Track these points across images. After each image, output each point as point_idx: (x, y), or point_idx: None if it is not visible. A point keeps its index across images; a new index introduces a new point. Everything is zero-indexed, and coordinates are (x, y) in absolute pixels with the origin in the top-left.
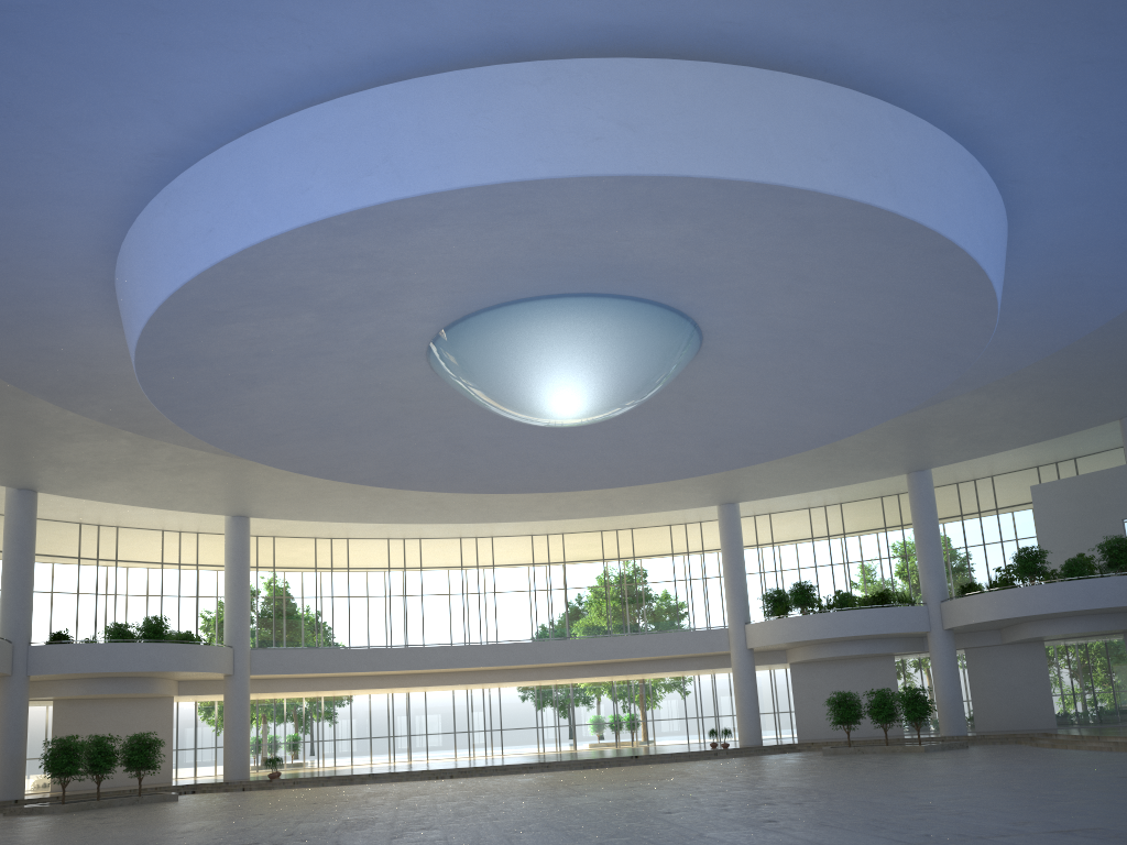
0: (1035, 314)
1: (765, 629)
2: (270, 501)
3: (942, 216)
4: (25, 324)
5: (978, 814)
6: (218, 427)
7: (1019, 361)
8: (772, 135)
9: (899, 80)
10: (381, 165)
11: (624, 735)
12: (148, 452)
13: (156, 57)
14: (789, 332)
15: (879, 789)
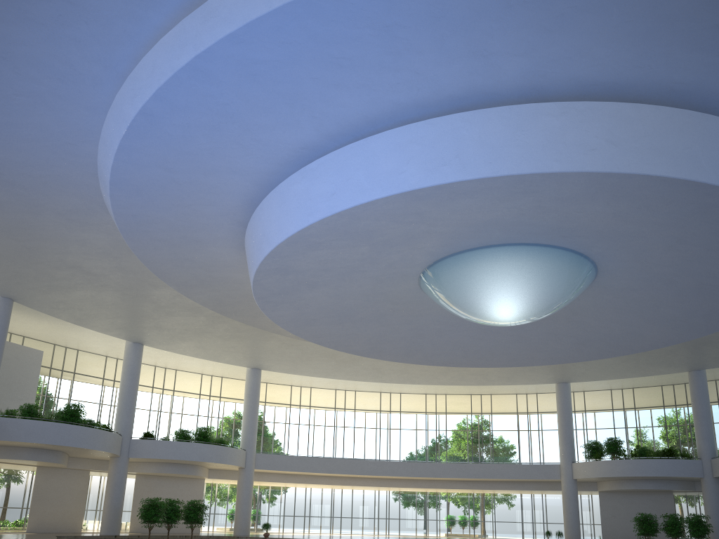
0: None
1: (587, 467)
2: (276, 360)
3: None
4: (183, 243)
5: None
6: (283, 312)
7: None
8: (700, 152)
9: None
10: (453, 160)
11: (467, 530)
12: (214, 325)
13: (327, 92)
14: (657, 275)
15: None
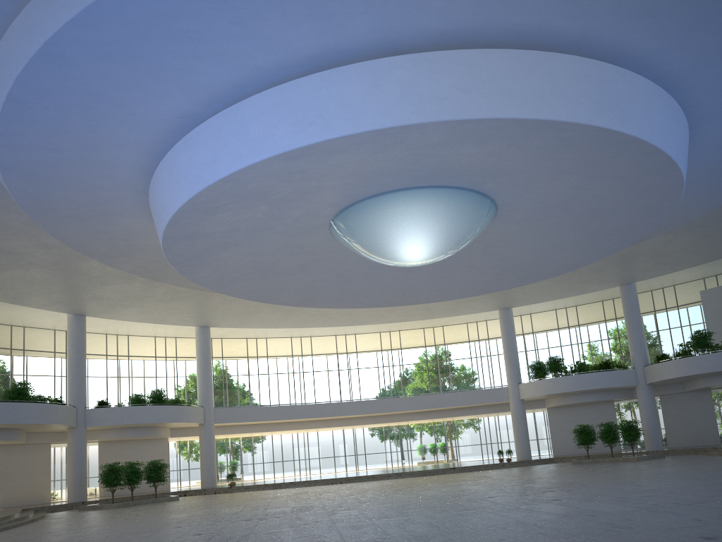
0: (704, 185)
1: (531, 387)
2: (222, 316)
3: (651, 132)
4: (93, 217)
5: (683, 493)
6: (204, 274)
7: (694, 214)
8: (548, 91)
9: (623, 52)
10: (317, 120)
11: (438, 456)
12: (151, 290)
13: (186, 64)
14: (551, 204)
15: (616, 481)
